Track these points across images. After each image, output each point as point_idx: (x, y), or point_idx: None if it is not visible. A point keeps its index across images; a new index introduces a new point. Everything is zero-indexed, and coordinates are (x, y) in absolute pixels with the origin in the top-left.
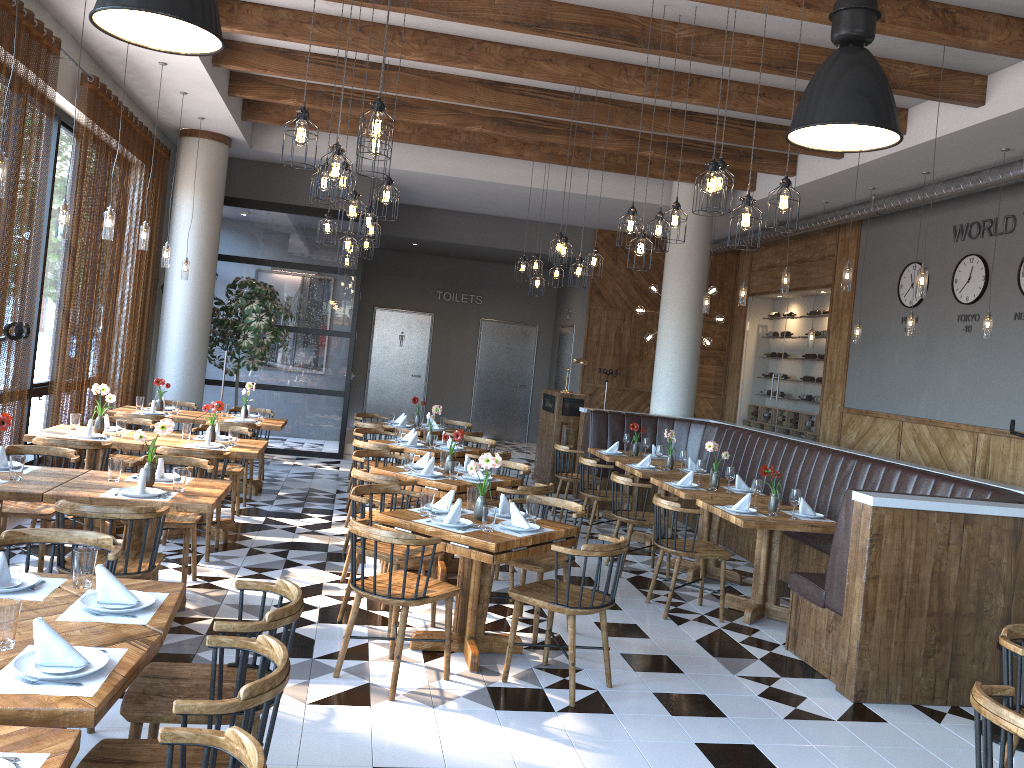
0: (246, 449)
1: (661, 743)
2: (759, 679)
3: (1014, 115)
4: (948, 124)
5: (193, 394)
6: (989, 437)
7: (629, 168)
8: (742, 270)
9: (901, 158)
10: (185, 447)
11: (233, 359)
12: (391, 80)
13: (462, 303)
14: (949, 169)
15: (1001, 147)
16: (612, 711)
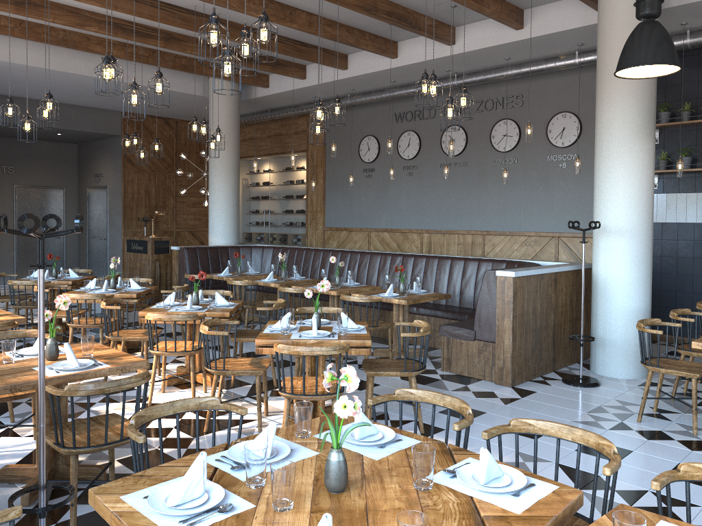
0: (7, 316)
1: None
2: (461, 389)
3: (473, 52)
4: (429, 54)
5: None
6: (430, 235)
7: (190, 68)
8: None
9: (389, 72)
10: None
11: None
12: None
13: None
14: (407, 80)
15: (447, 69)
16: (442, 428)
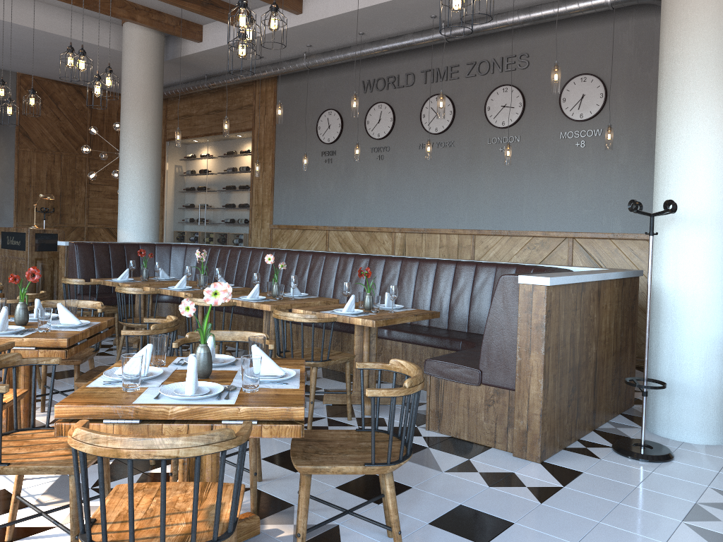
0: None
1: None
2: (462, 468)
3: None
4: None
5: None
6: (405, 235)
7: (91, 3)
8: None
9: (357, 16)
10: None
11: None
12: None
13: None
14: (380, 32)
15: (433, 14)
16: None
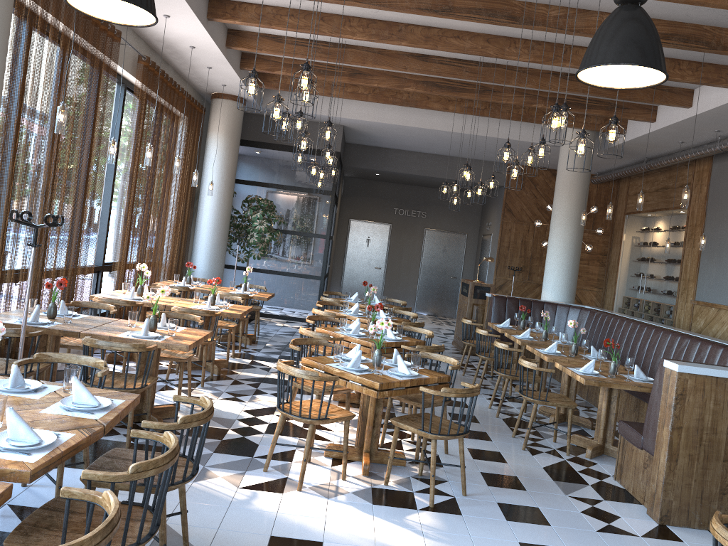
0: (234, 311)
1: (492, 540)
2: (585, 500)
3: None
4: None
5: (216, 274)
6: None
7: (527, 117)
8: (621, 195)
9: None
10: (192, 308)
11: (246, 251)
12: (347, 55)
13: (412, 217)
14: None
15: None
16: (461, 513)
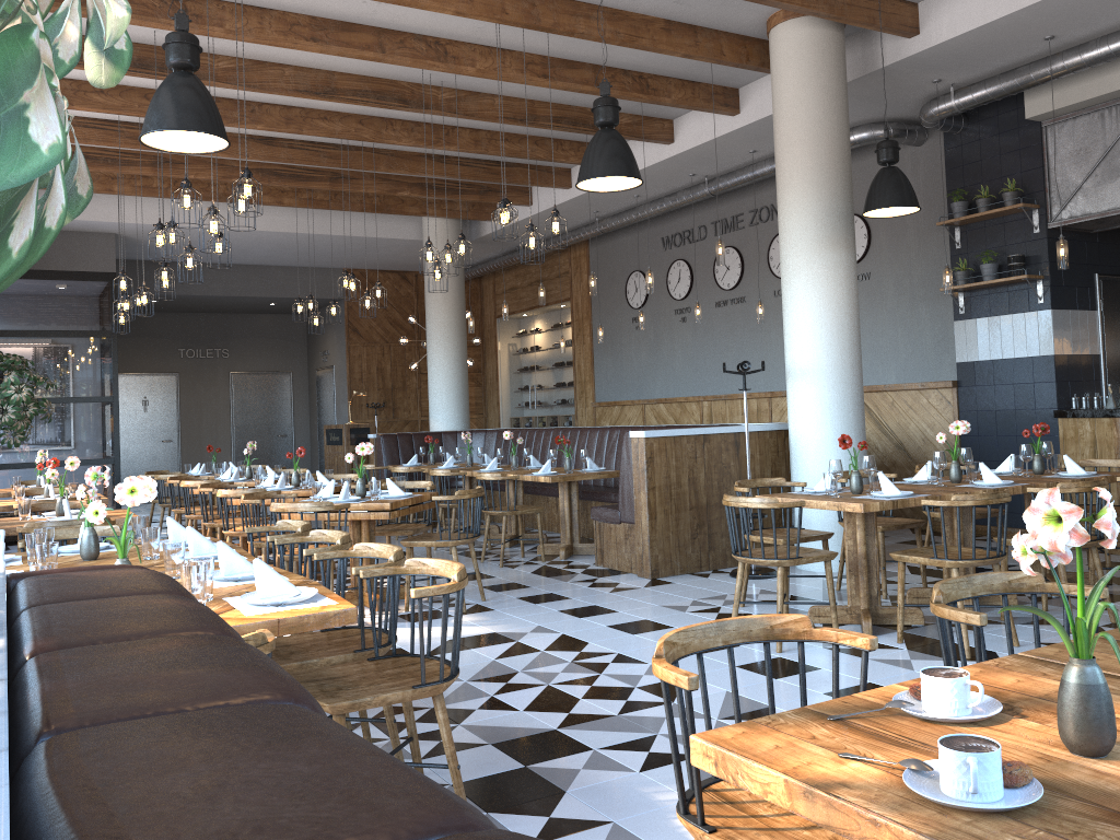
0: None
1: (536, 614)
2: (585, 581)
3: (695, 149)
4: (650, 158)
5: None
6: (710, 403)
7: (384, 208)
8: (487, 295)
9: None
10: None
11: None
12: None
13: (208, 359)
14: (654, 192)
15: (689, 173)
16: (494, 609)
